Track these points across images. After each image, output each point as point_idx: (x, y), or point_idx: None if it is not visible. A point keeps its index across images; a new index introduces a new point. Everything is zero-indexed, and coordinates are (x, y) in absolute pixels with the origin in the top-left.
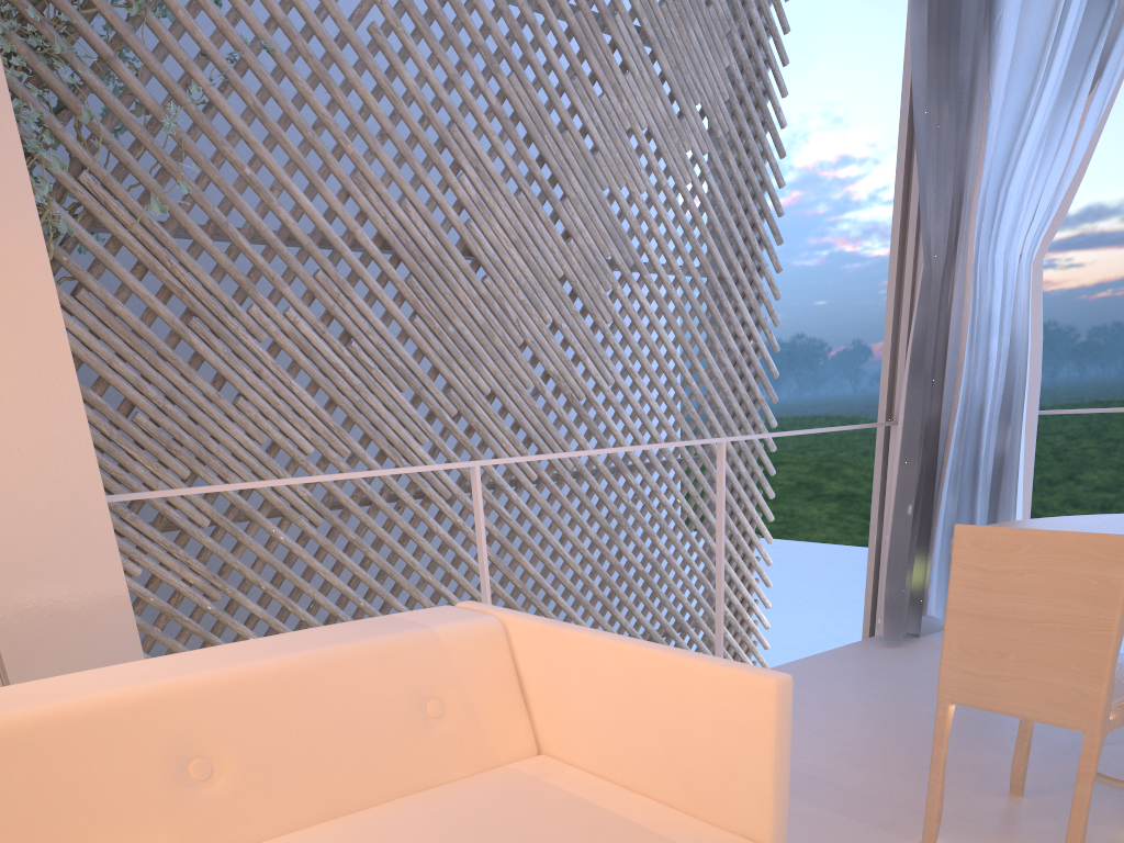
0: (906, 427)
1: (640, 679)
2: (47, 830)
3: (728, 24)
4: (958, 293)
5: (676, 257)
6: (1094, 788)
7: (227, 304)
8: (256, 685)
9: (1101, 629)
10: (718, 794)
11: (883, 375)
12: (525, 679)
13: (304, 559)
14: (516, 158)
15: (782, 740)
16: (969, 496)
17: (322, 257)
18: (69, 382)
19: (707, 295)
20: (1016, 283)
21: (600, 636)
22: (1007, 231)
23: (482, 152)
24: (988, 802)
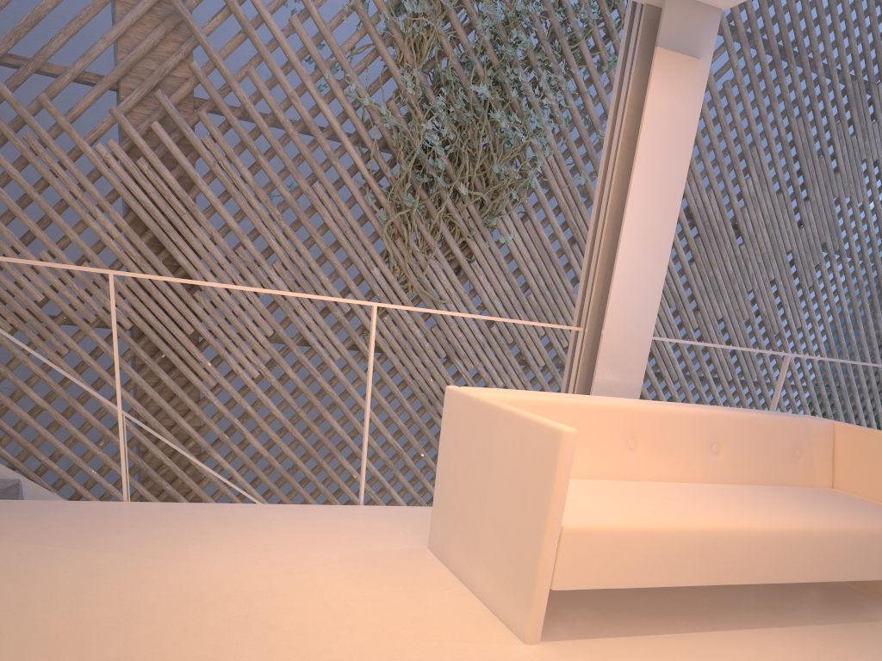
0: None
1: None
2: (668, 453)
3: None
4: None
5: (867, 249)
6: None
7: None
8: (742, 421)
9: None
10: None
11: None
12: (835, 452)
13: None
14: (783, 170)
15: None
16: None
17: None
18: (661, 282)
19: (881, 278)
20: None
21: None
22: None
23: (765, 165)
24: None
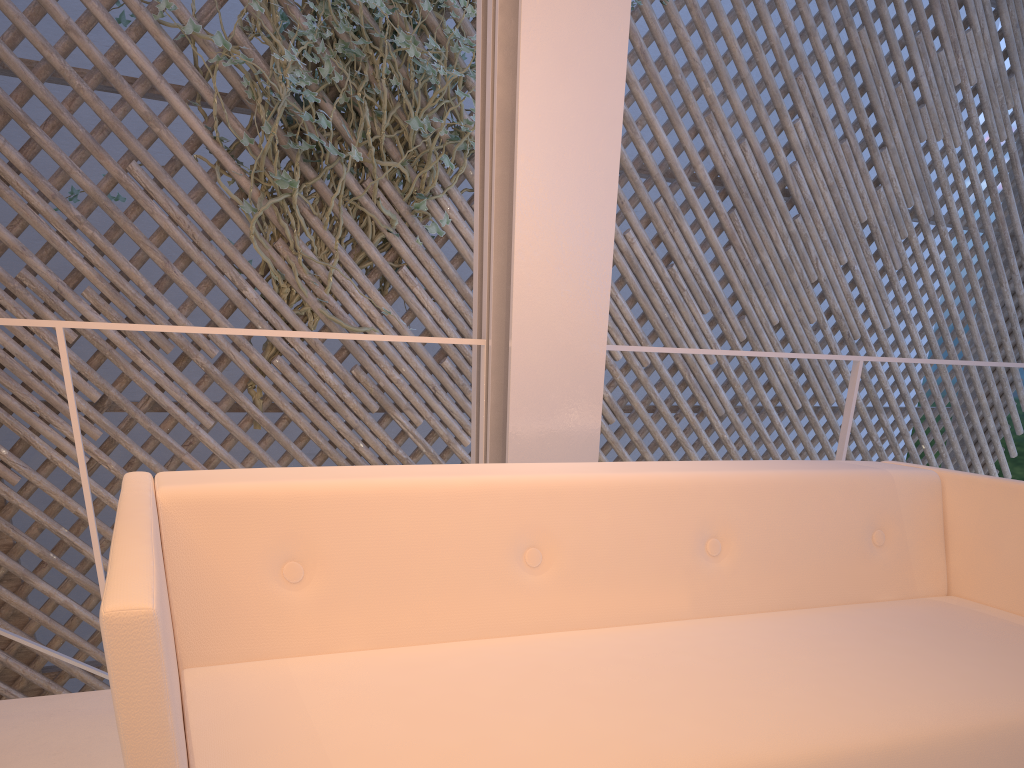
0: None
1: None
2: (614, 568)
3: None
4: None
5: (973, 212)
6: None
7: None
8: (761, 489)
9: None
10: None
11: None
12: (949, 529)
13: None
14: (847, 108)
15: None
16: None
17: (665, 187)
18: (607, 242)
19: (996, 251)
20: None
21: None
22: None
23: (820, 99)
24: None
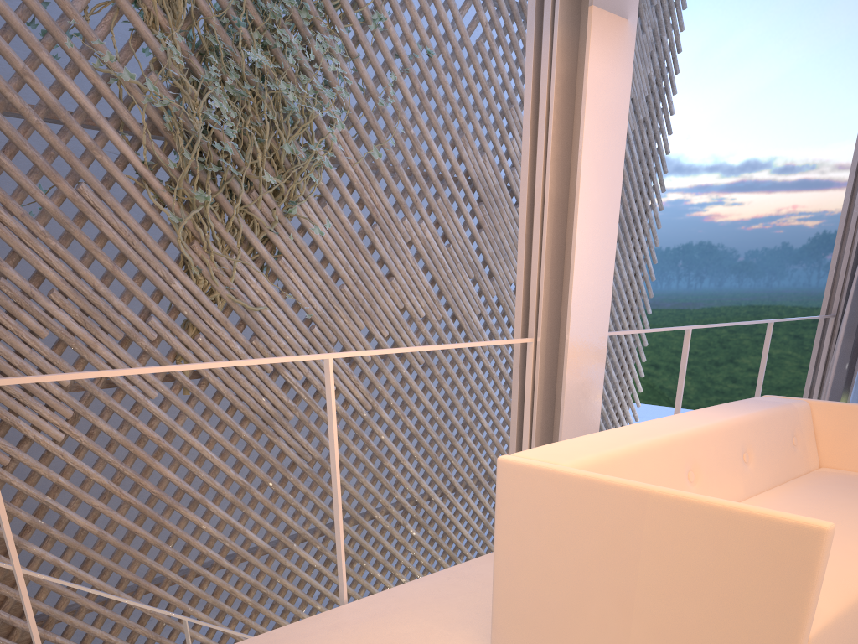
0: (850, 319)
1: None
2: (718, 476)
3: (651, 46)
4: None
5: None
6: None
7: (393, 217)
8: (758, 422)
9: None
10: None
11: (826, 288)
12: (816, 431)
13: (413, 386)
14: None
15: None
16: None
17: (441, 188)
18: (611, 276)
19: (624, 224)
20: None
21: None
22: None
23: None
24: None
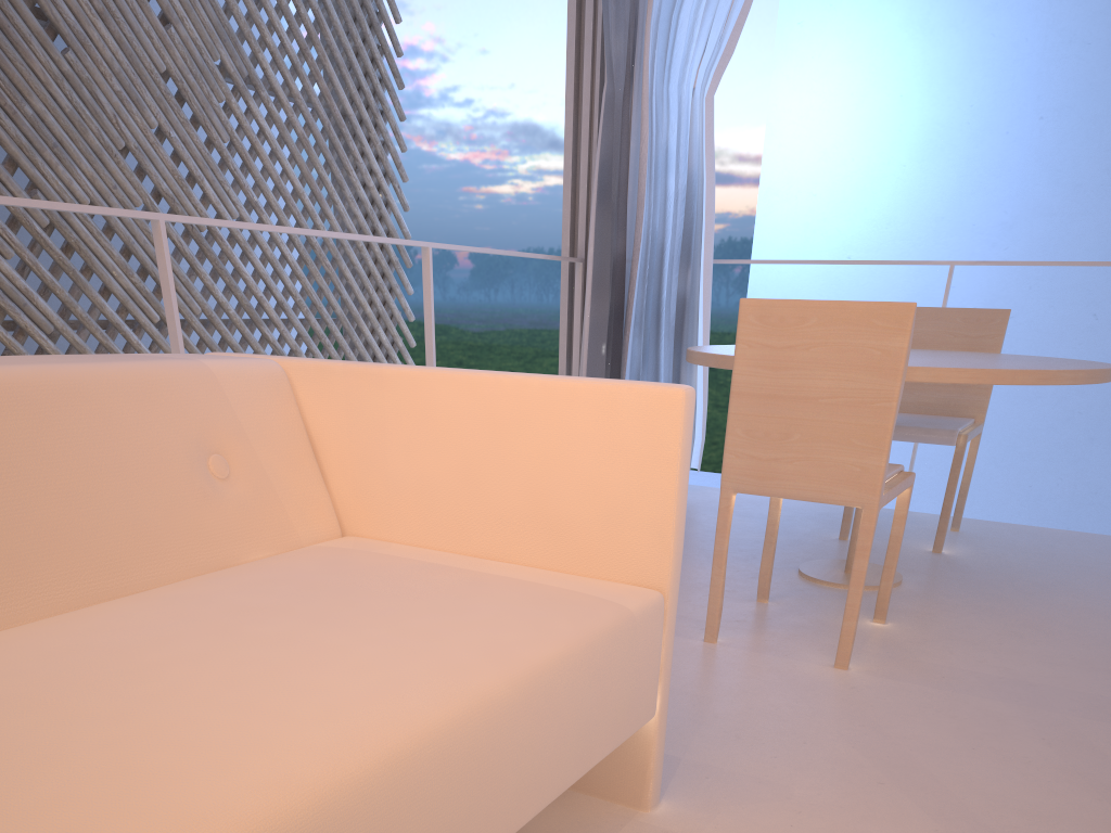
0: (597, 261)
1: (496, 416)
2: None
3: None
4: (636, 124)
5: (294, 79)
6: (820, 592)
7: None
8: None
9: (882, 401)
10: (603, 541)
11: (565, 208)
12: (319, 443)
13: None
14: None
15: (685, 464)
16: (654, 340)
17: None
18: None
19: (332, 131)
20: (691, 118)
21: (435, 369)
22: (679, 62)
23: None
24: (742, 607)
